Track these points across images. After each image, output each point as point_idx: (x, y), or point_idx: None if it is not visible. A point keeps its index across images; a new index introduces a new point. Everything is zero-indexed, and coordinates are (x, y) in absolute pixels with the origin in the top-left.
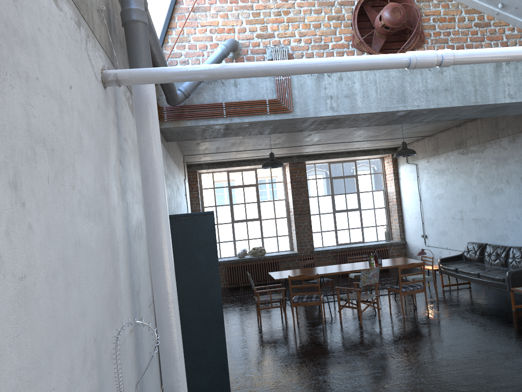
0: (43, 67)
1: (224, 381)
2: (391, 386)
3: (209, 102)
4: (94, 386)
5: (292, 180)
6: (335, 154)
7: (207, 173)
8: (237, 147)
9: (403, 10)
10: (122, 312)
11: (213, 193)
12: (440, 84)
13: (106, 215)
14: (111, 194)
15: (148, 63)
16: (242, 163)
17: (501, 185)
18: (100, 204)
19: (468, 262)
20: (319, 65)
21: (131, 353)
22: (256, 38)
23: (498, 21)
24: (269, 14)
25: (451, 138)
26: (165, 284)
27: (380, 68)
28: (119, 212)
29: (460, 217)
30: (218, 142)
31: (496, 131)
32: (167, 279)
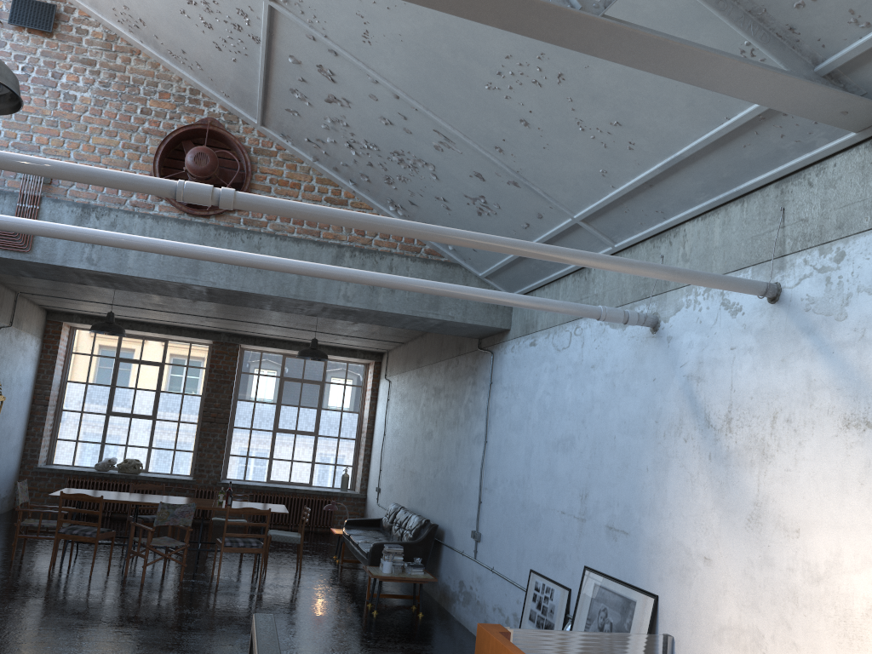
0: None
1: None
2: (33, 643)
3: None
4: None
5: (212, 368)
6: (288, 343)
7: (86, 330)
8: (96, 296)
9: (213, 159)
10: None
11: (89, 362)
12: None
13: None
14: None
15: None
16: (139, 326)
17: (433, 427)
18: None
19: (383, 531)
20: None
21: None
22: (12, 147)
23: (359, 202)
24: (40, 121)
25: (416, 351)
26: None
27: None
28: None
29: (403, 467)
30: (51, 282)
31: (441, 352)
32: None
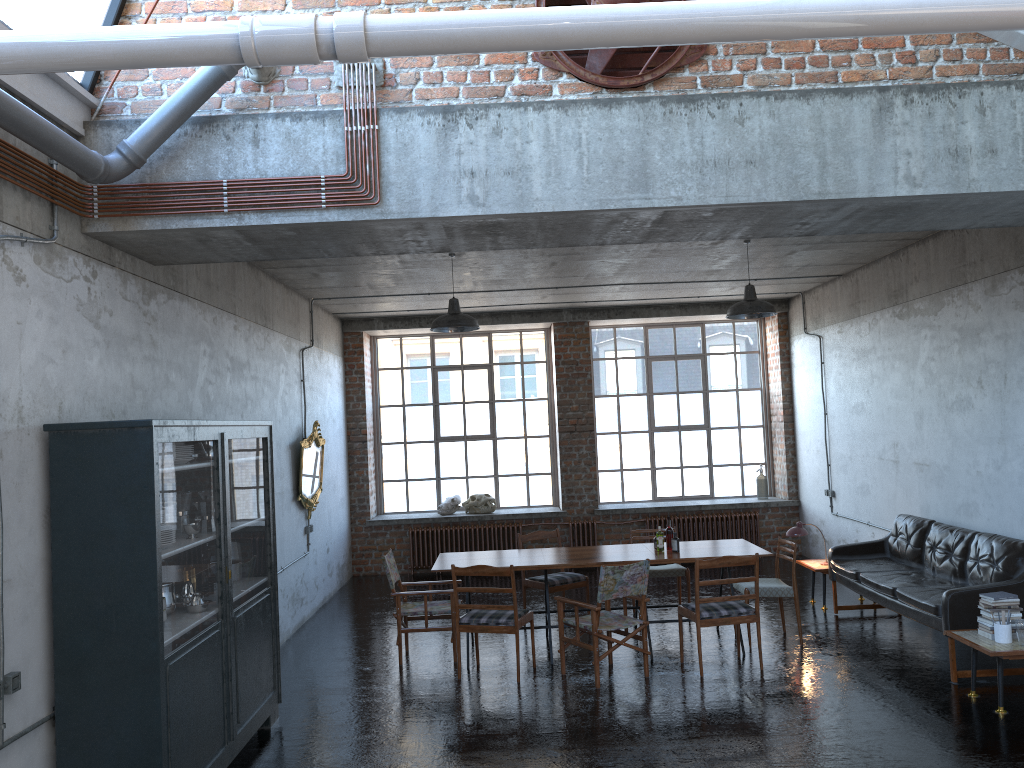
0: None
1: None
2: None
3: (196, 178)
4: None
5: (559, 359)
6: (654, 308)
7: (389, 338)
8: (413, 285)
9: None
10: None
11: (401, 378)
12: (736, 150)
13: None
14: None
15: None
16: None
17: (969, 391)
18: None
19: (895, 559)
20: None
21: None
22: None
23: None
24: None
25: (882, 281)
26: None
27: (163, 62)
28: None
29: (892, 457)
30: (358, 273)
31: (962, 269)
32: None
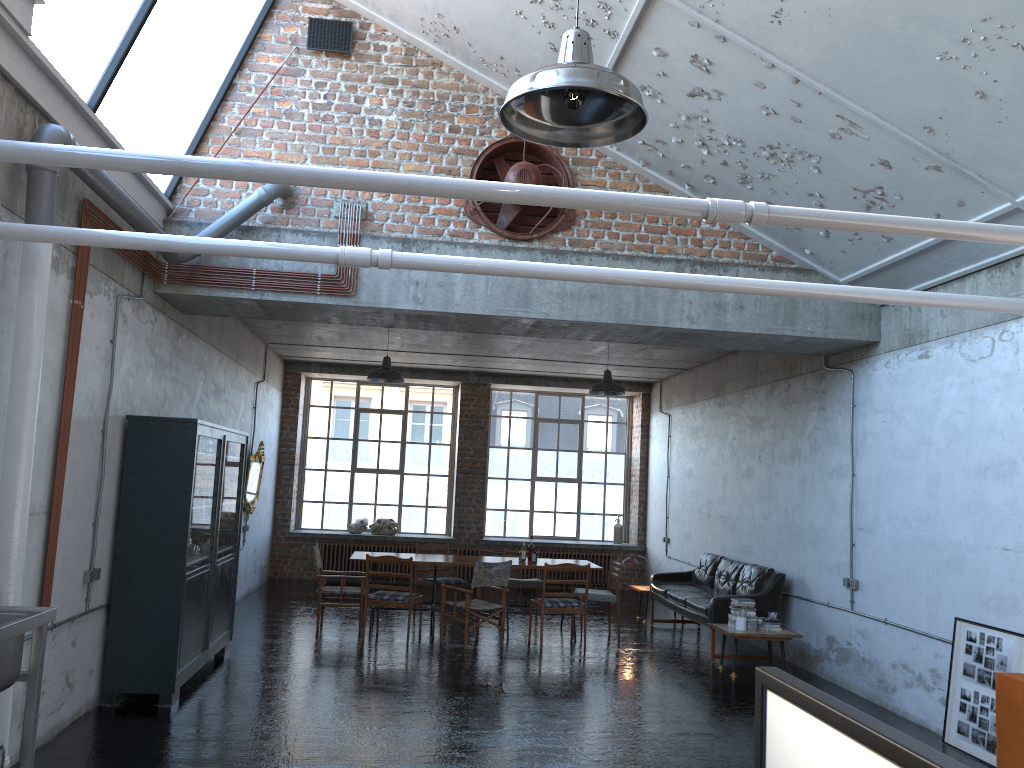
0: None
1: (169, 666)
2: (415, 713)
3: (235, 265)
4: None
5: (463, 412)
6: (544, 379)
7: (322, 380)
8: (353, 341)
9: (537, 175)
10: None
11: (328, 415)
12: (585, 288)
13: None
14: None
15: (46, 216)
16: None
17: (753, 463)
18: None
19: (697, 586)
20: (228, 247)
21: None
22: None
23: None
24: (348, 152)
25: (711, 378)
26: (15, 470)
27: (304, 260)
28: None
29: (707, 511)
30: (313, 328)
31: (756, 375)
32: (19, 466)
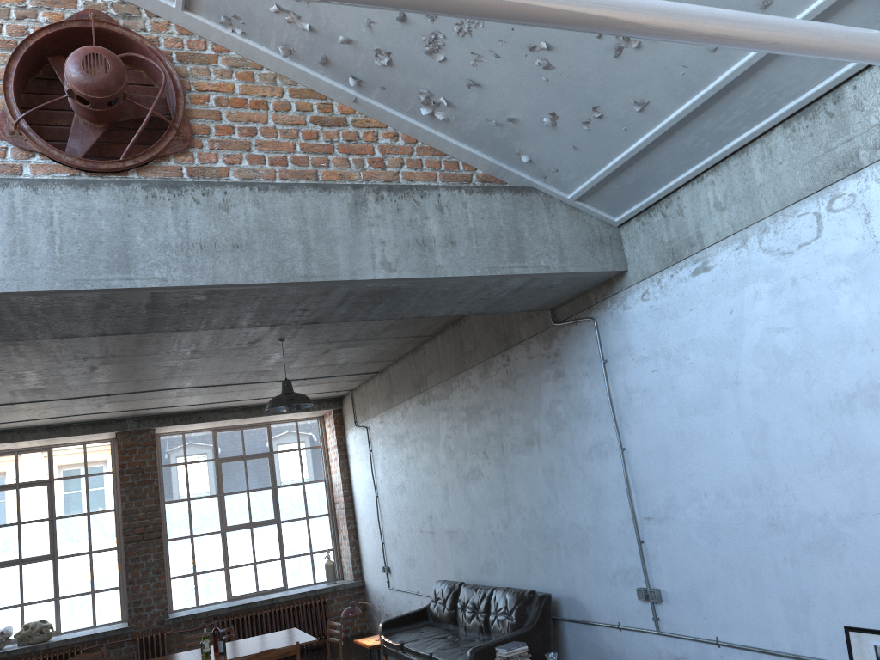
0: None
1: None
2: None
3: None
4: None
5: (123, 468)
6: (219, 412)
7: None
8: None
9: (116, 63)
10: None
11: None
12: (223, 234)
13: None
14: None
15: None
16: (7, 436)
17: (478, 461)
18: None
19: (437, 624)
20: None
21: None
22: None
23: (364, 118)
24: None
25: (408, 374)
26: None
27: None
28: None
29: (430, 529)
30: None
31: (463, 357)
32: None
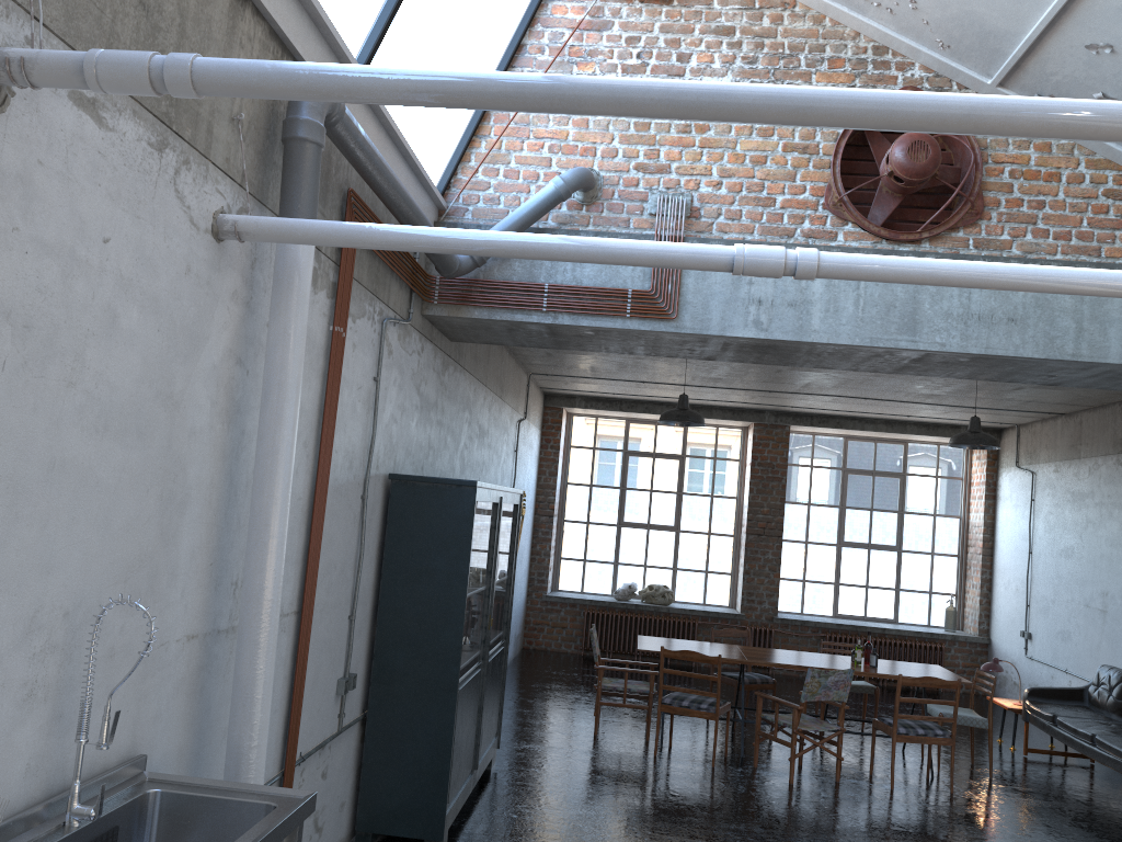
0: (35, 213)
1: (436, 804)
2: None
3: (521, 279)
4: (45, 679)
5: (755, 460)
6: (859, 421)
7: (585, 417)
8: (633, 373)
9: (935, 149)
10: (170, 599)
11: (591, 458)
12: (1000, 308)
13: (163, 438)
14: (189, 409)
15: (307, 208)
16: (657, 408)
17: None
18: (147, 419)
19: (1094, 709)
20: (566, 247)
21: (182, 673)
22: (633, 171)
23: None
24: (667, 127)
25: (1108, 427)
26: (261, 572)
27: (678, 267)
28: (209, 441)
29: (1100, 606)
30: (589, 358)
31: None
32: (266, 566)
